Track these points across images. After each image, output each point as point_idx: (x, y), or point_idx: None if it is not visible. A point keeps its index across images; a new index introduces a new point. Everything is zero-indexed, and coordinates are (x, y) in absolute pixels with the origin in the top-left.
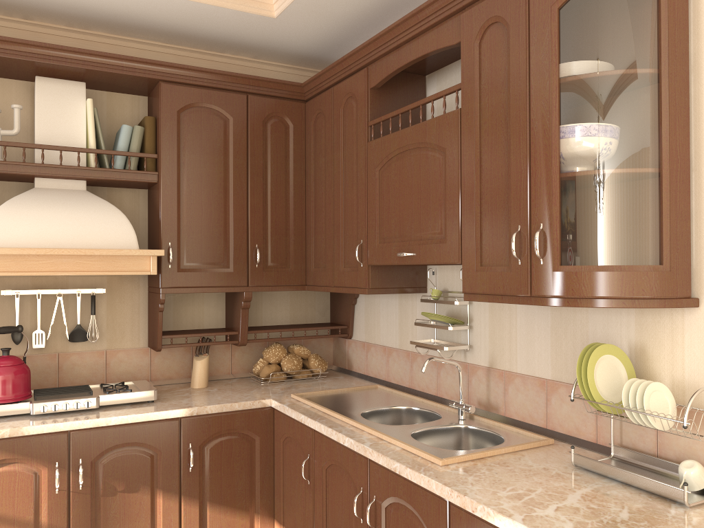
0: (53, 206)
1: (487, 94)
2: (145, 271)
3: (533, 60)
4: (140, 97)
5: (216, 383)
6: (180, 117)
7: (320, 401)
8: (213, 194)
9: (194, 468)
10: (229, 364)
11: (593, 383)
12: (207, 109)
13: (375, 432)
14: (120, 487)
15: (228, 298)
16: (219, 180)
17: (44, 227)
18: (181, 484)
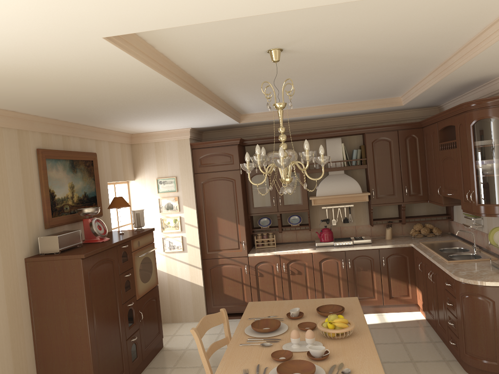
0: (334, 181)
1: (461, 146)
2: (364, 200)
3: (467, 140)
4: (359, 135)
5: (395, 238)
6: (372, 144)
7: (428, 245)
8: (387, 169)
9: (385, 265)
10: (401, 231)
11: (492, 239)
12: (382, 139)
13: (436, 254)
14: (361, 268)
15: (398, 205)
16: (389, 164)
17: (332, 188)
18: (381, 270)
